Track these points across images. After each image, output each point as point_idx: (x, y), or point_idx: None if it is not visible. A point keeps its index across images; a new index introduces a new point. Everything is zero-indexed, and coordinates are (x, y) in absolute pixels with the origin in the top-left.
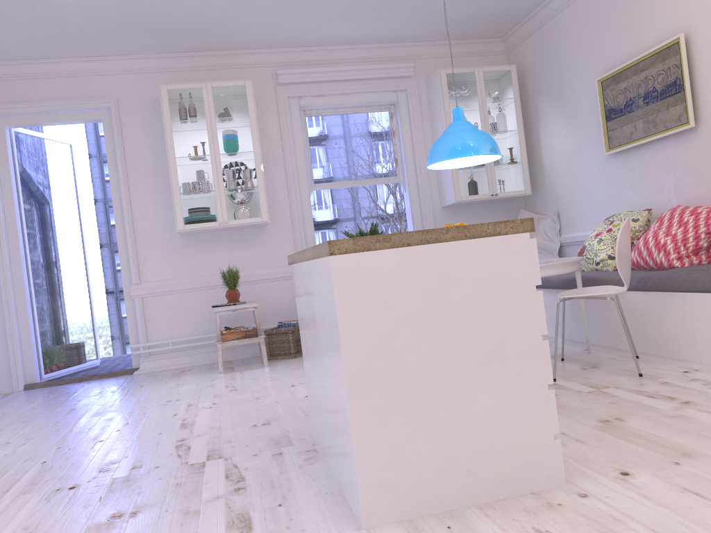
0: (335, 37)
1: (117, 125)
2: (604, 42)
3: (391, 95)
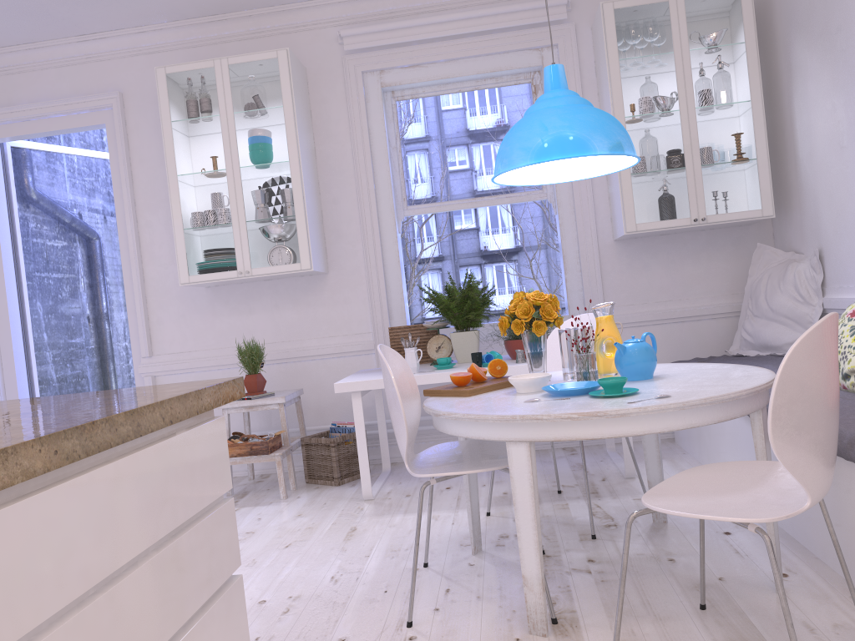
0: None
1: (121, 131)
2: None
3: (532, 56)
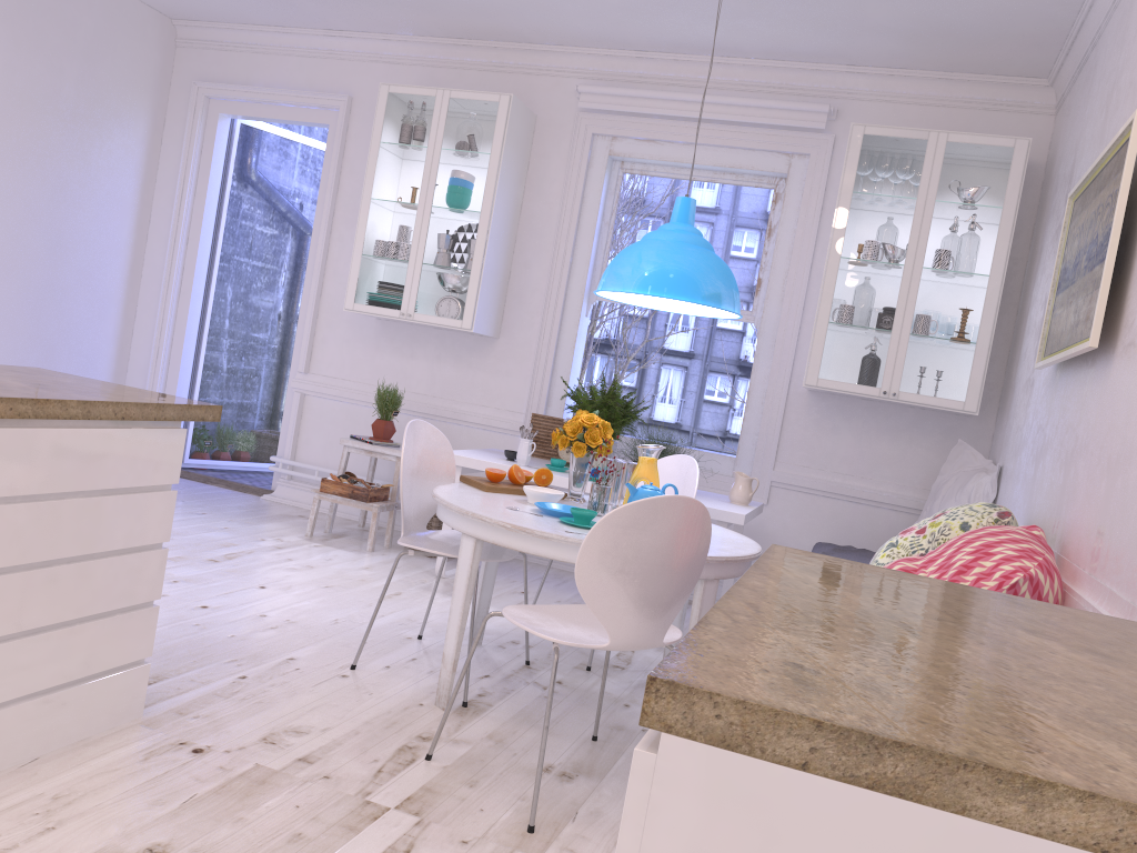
0: (679, 38)
1: (340, 137)
2: (1109, 112)
3: (780, 160)
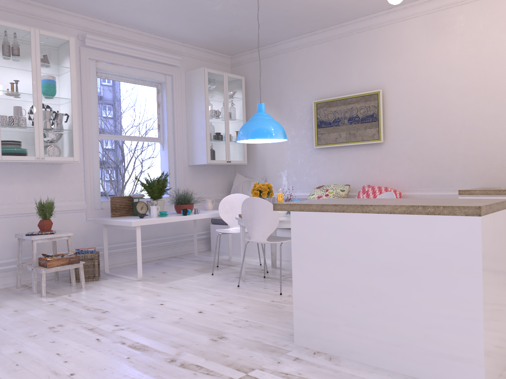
0: (137, 22)
1: None
2: (319, 80)
3: (162, 76)
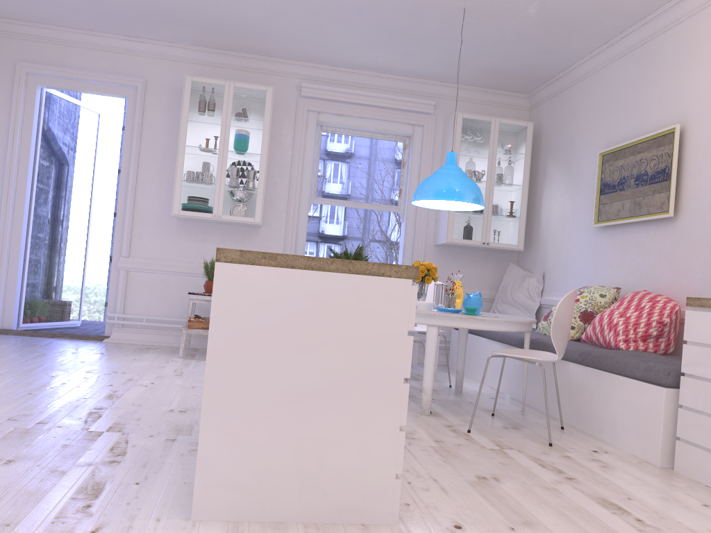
0: (363, 62)
1: (140, 105)
2: (613, 118)
3: (408, 128)
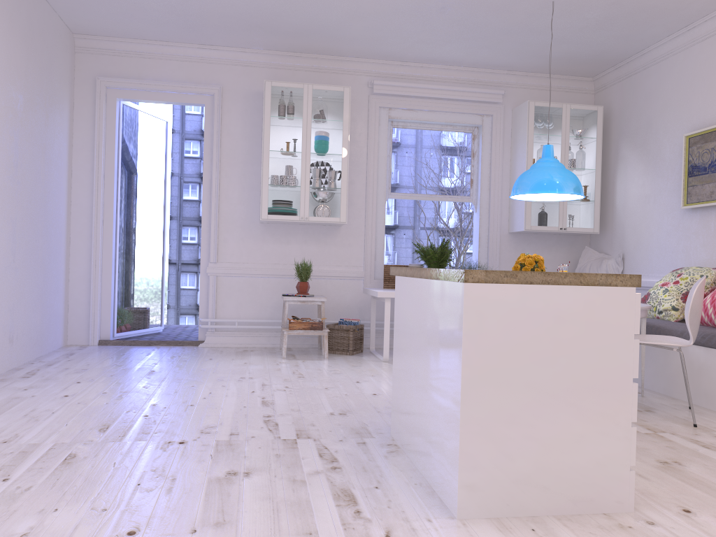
0: (434, 56)
1: (218, 112)
2: (697, 100)
3: (477, 118)
